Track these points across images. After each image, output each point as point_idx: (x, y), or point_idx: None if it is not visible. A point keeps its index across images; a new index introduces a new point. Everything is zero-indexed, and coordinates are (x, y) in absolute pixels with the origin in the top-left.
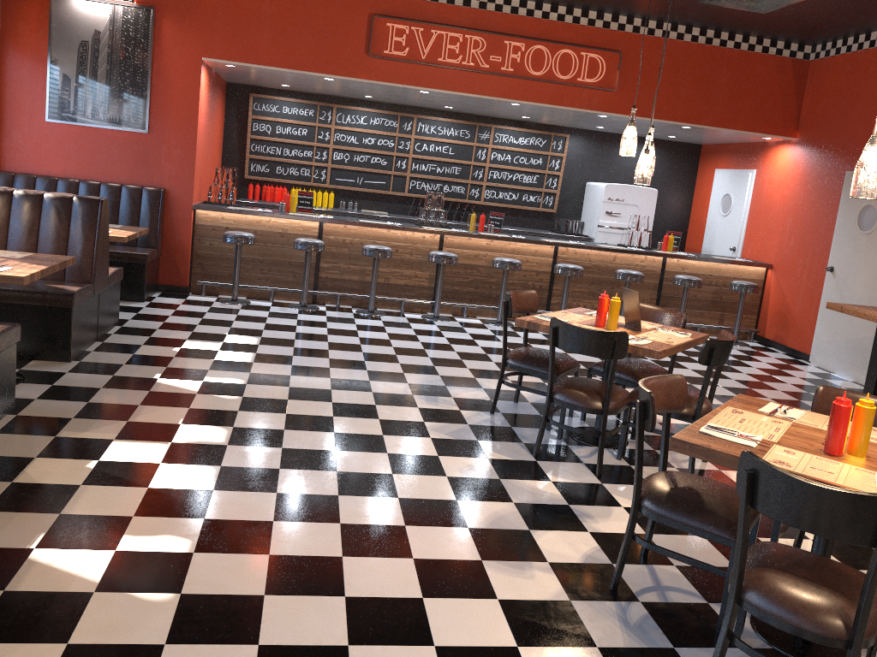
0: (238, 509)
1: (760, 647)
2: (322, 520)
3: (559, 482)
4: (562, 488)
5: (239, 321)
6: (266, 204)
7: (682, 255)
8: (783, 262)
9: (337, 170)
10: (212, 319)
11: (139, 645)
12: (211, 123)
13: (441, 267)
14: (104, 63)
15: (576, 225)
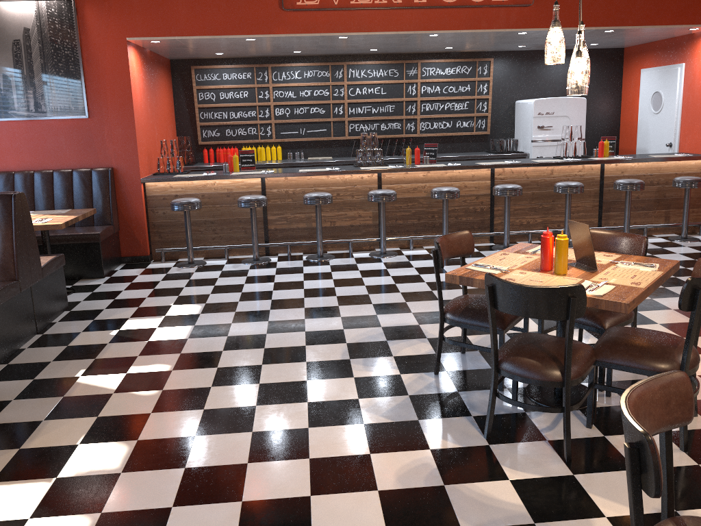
0: None
1: None
2: None
3: (519, 481)
4: (523, 492)
5: (189, 286)
6: (219, 166)
7: (619, 159)
8: None
9: (281, 125)
10: (163, 288)
11: None
12: (153, 99)
13: (381, 205)
14: (38, 58)
15: (510, 143)
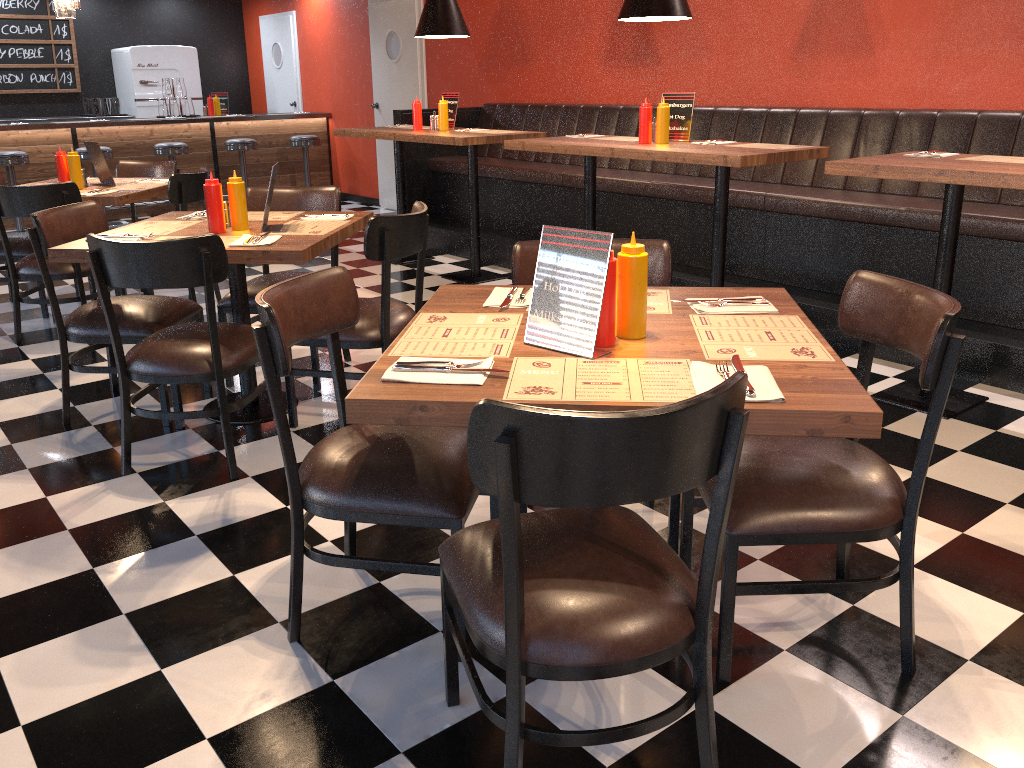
0: None
1: (203, 425)
2: None
3: (40, 358)
4: (41, 362)
5: None
6: None
7: (230, 117)
8: (339, 108)
9: None
10: None
11: None
12: None
13: None
14: None
15: (109, 103)
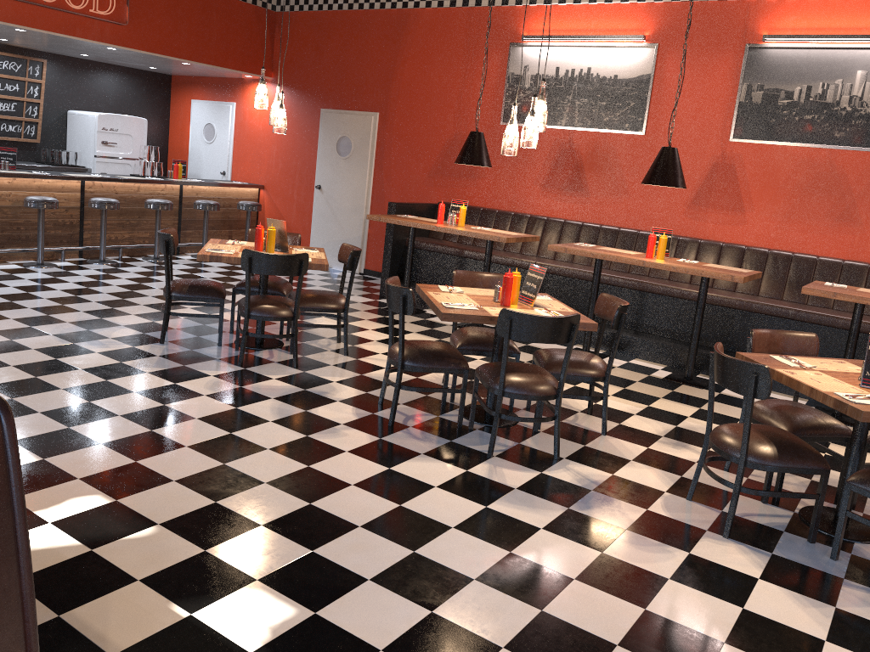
0: (93, 463)
1: (480, 427)
2: (171, 449)
3: (280, 378)
4: (287, 381)
5: None
6: None
7: (196, 182)
8: (274, 183)
9: None
10: None
11: (190, 558)
12: None
13: None
14: None
15: (71, 156)
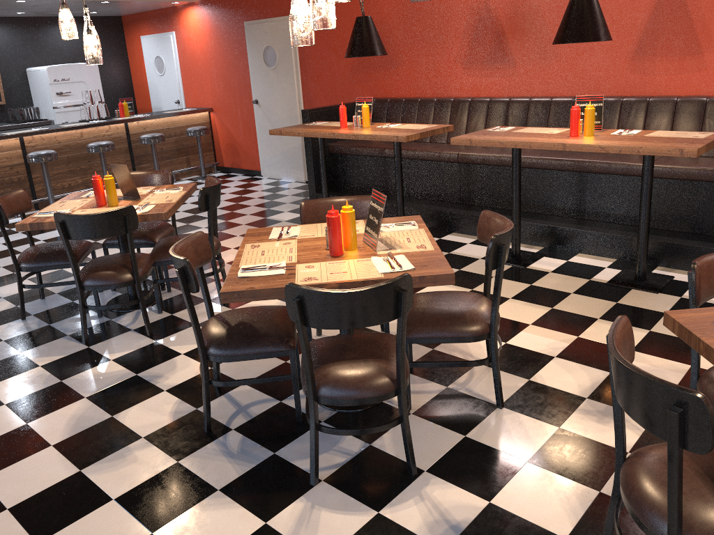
0: None
1: (329, 416)
2: None
3: (119, 358)
4: (124, 362)
5: None
6: None
7: (140, 117)
8: (220, 104)
9: None
10: None
11: None
12: None
13: None
14: None
15: (32, 111)
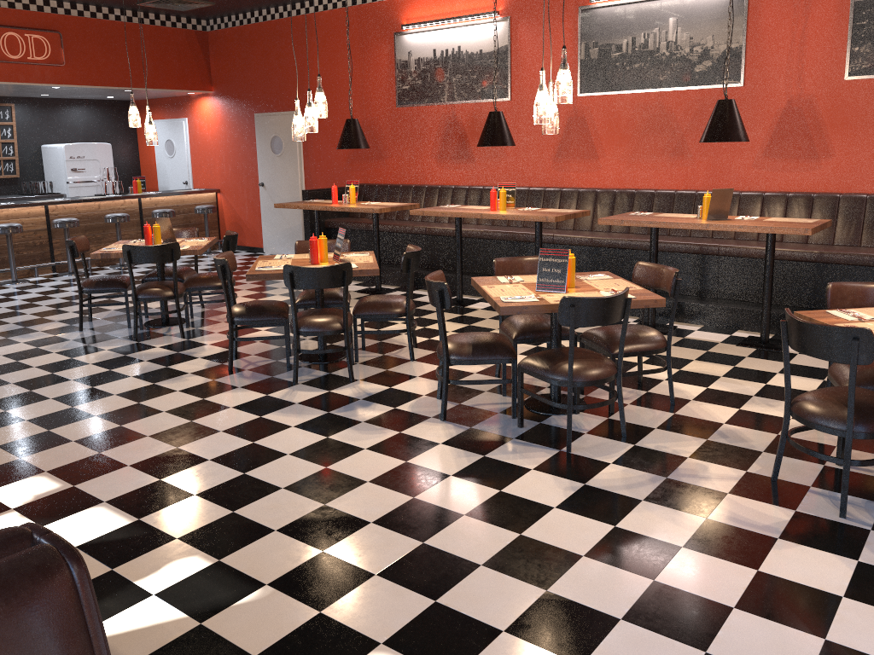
0: None
1: (307, 365)
2: (37, 401)
3: (163, 346)
4: (167, 348)
5: None
6: None
7: (153, 194)
8: (227, 185)
9: None
10: None
11: (6, 463)
12: None
13: None
14: None
15: (46, 185)
